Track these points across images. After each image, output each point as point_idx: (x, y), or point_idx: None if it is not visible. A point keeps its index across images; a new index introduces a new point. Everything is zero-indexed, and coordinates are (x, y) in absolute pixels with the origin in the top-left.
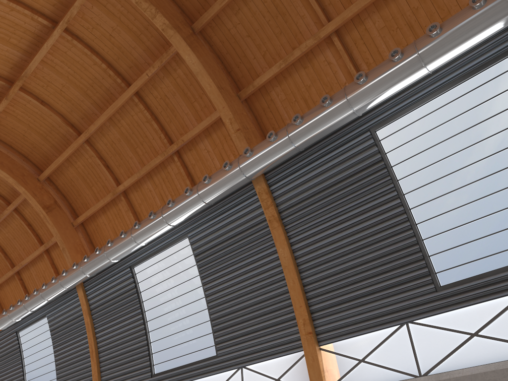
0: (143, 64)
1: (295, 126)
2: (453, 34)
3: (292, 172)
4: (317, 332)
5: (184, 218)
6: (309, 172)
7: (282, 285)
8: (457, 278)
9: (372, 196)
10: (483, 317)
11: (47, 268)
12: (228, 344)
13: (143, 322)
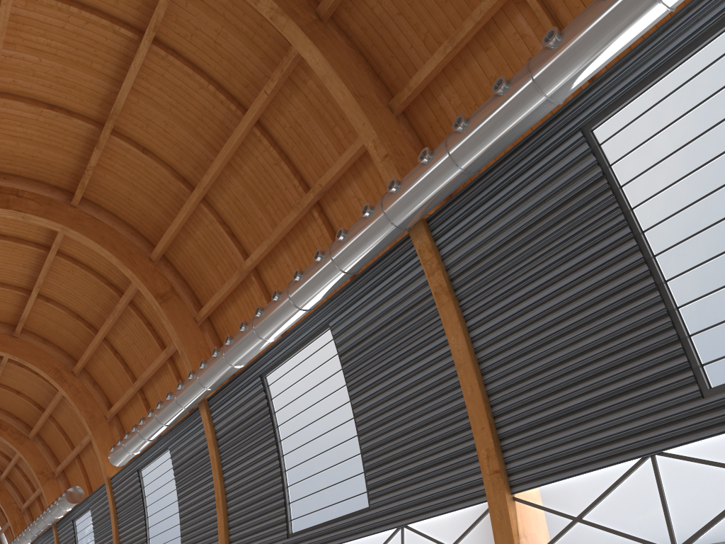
0: (262, 80)
1: (458, 135)
2: None
3: (467, 213)
4: (509, 471)
5: (318, 297)
6: (492, 210)
7: (456, 395)
8: None
9: (590, 240)
10: None
11: (173, 383)
12: (384, 490)
13: (277, 456)
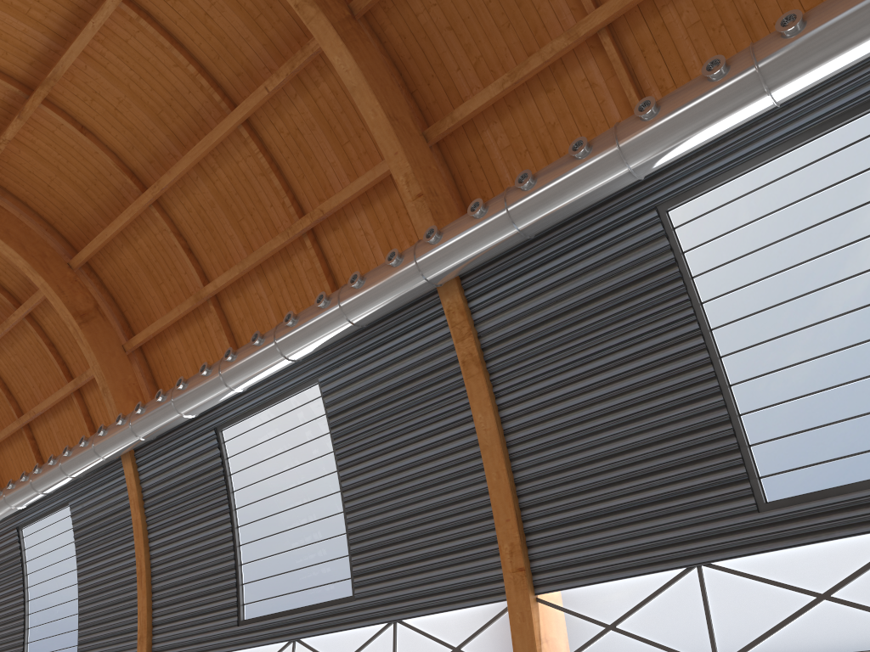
0: (261, 71)
1: (521, 193)
2: (826, 34)
3: (511, 277)
4: (534, 569)
5: (314, 348)
6: (542, 279)
7: (477, 479)
8: (799, 490)
9: (653, 330)
10: (843, 565)
11: (77, 421)
12: (374, 578)
13: (230, 527)
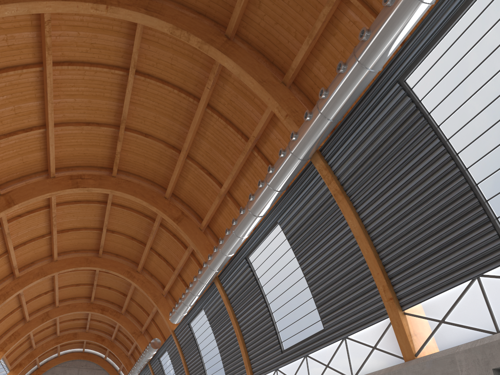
0: (204, 79)
1: (323, 100)
2: None
3: (342, 143)
4: (398, 297)
5: (266, 208)
6: (356, 139)
7: (360, 254)
8: None
9: (417, 149)
10: None
11: (197, 268)
12: (330, 317)
13: (265, 305)
